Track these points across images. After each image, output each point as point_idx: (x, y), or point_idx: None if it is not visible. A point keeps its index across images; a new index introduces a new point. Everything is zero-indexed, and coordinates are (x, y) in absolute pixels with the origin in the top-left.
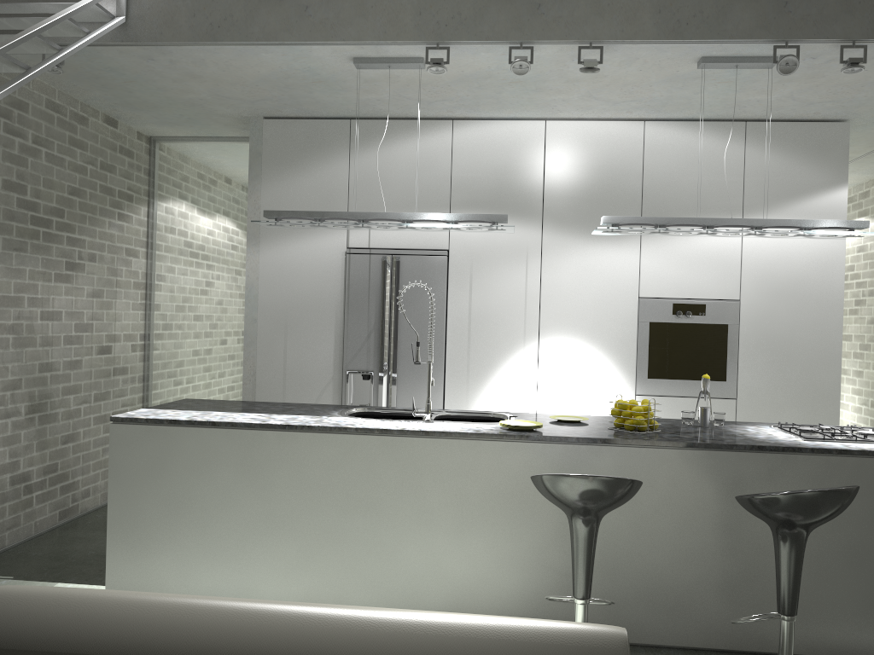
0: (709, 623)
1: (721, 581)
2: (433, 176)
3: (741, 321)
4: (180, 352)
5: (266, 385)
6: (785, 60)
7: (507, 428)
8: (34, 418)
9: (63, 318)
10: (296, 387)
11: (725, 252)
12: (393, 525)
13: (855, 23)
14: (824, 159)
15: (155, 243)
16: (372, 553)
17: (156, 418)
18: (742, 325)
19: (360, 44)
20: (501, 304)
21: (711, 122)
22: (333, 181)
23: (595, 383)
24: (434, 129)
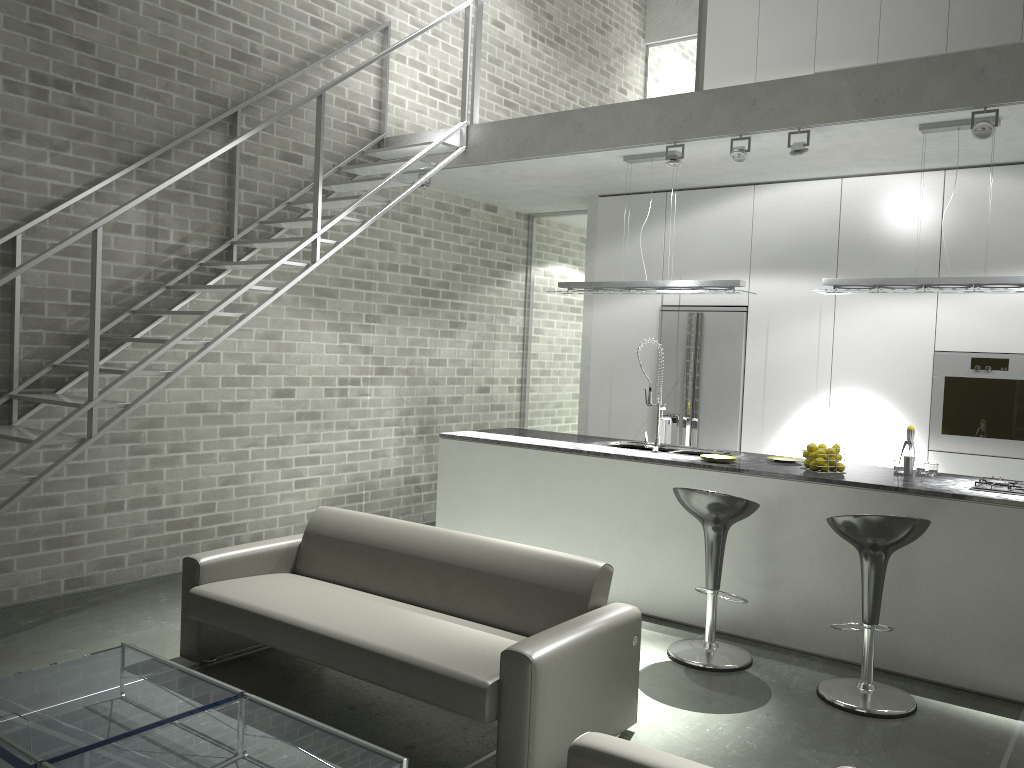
0: (854, 639)
1: None
2: (735, 239)
3: None
4: (546, 394)
5: (595, 424)
6: (980, 126)
7: (706, 460)
8: (423, 437)
9: (447, 364)
10: (618, 426)
11: None
12: (611, 527)
13: None
14: None
15: (530, 302)
16: (596, 547)
17: (465, 436)
18: None
19: (618, 149)
20: (794, 356)
21: (1020, 165)
22: (651, 247)
23: (885, 436)
24: (737, 195)
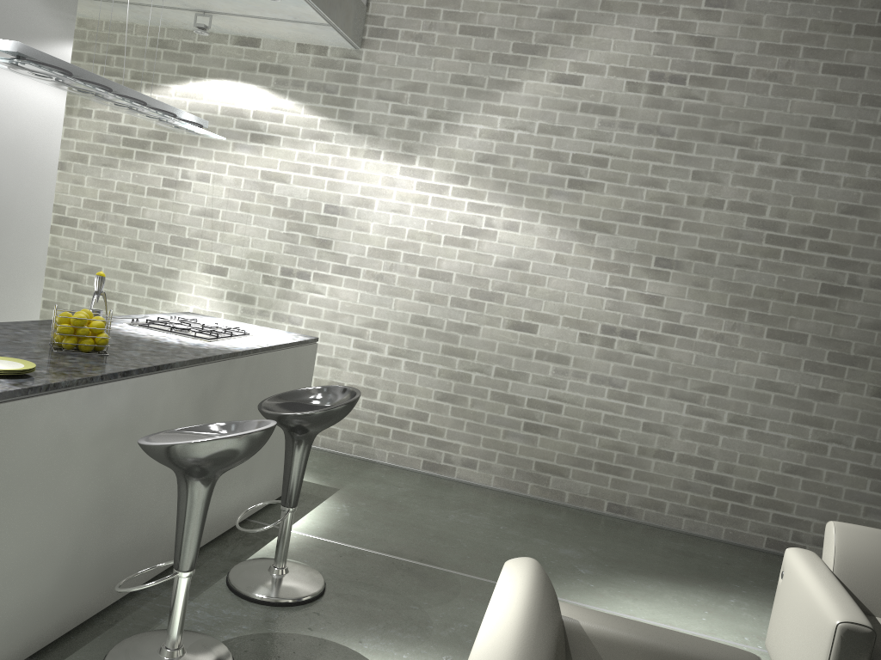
0: (170, 543)
1: None
2: None
3: None
4: None
5: None
6: None
7: None
8: None
9: None
10: None
11: None
12: None
13: None
14: (59, 5)
15: None
16: None
17: None
18: None
19: None
20: None
21: None
22: None
23: None
24: None
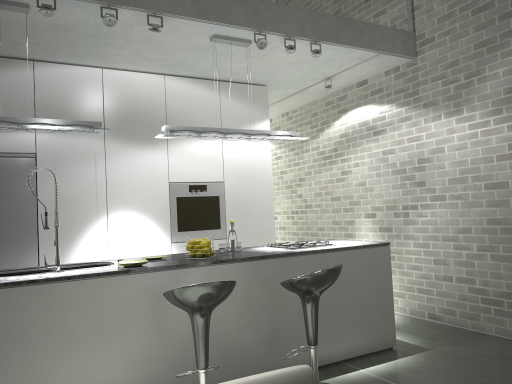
0: (260, 365)
1: (264, 338)
2: (20, 100)
3: (225, 194)
4: None
5: None
6: (261, 41)
7: (123, 267)
8: None
9: None
10: None
11: (214, 154)
12: (44, 355)
13: (290, 27)
14: (258, 104)
15: None
16: (26, 382)
17: None
18: (226, 196)
19: None
20: (79, 190)
21: (201, 79)
22: None
23: (146, 238)
24: (19, 66)
